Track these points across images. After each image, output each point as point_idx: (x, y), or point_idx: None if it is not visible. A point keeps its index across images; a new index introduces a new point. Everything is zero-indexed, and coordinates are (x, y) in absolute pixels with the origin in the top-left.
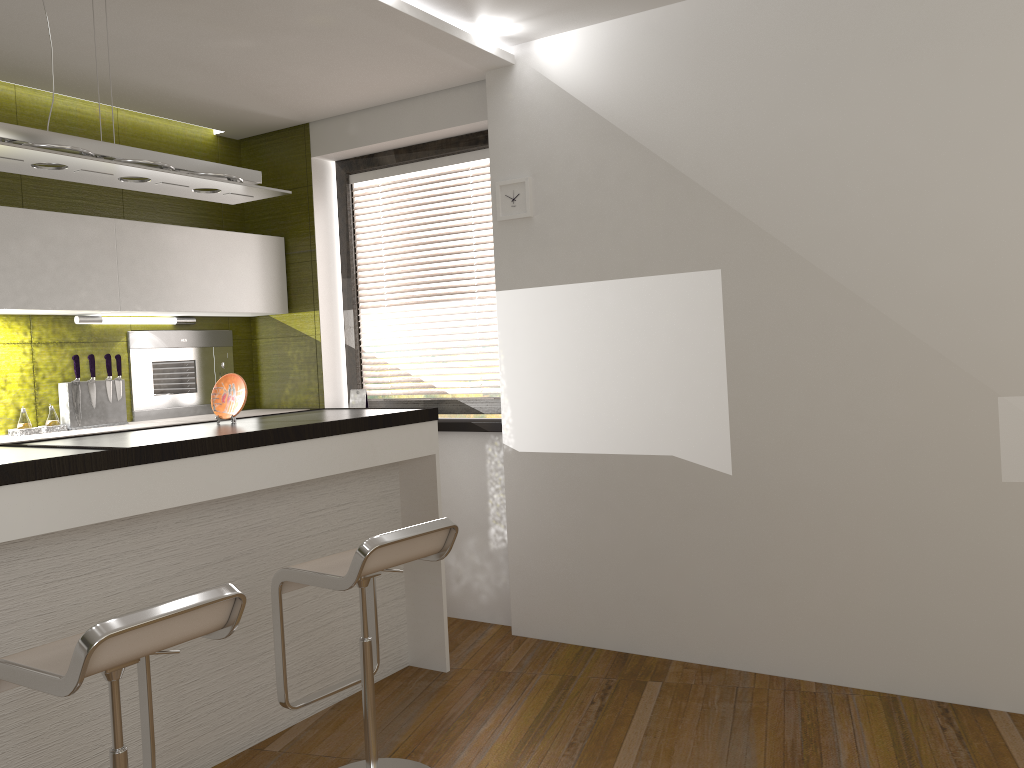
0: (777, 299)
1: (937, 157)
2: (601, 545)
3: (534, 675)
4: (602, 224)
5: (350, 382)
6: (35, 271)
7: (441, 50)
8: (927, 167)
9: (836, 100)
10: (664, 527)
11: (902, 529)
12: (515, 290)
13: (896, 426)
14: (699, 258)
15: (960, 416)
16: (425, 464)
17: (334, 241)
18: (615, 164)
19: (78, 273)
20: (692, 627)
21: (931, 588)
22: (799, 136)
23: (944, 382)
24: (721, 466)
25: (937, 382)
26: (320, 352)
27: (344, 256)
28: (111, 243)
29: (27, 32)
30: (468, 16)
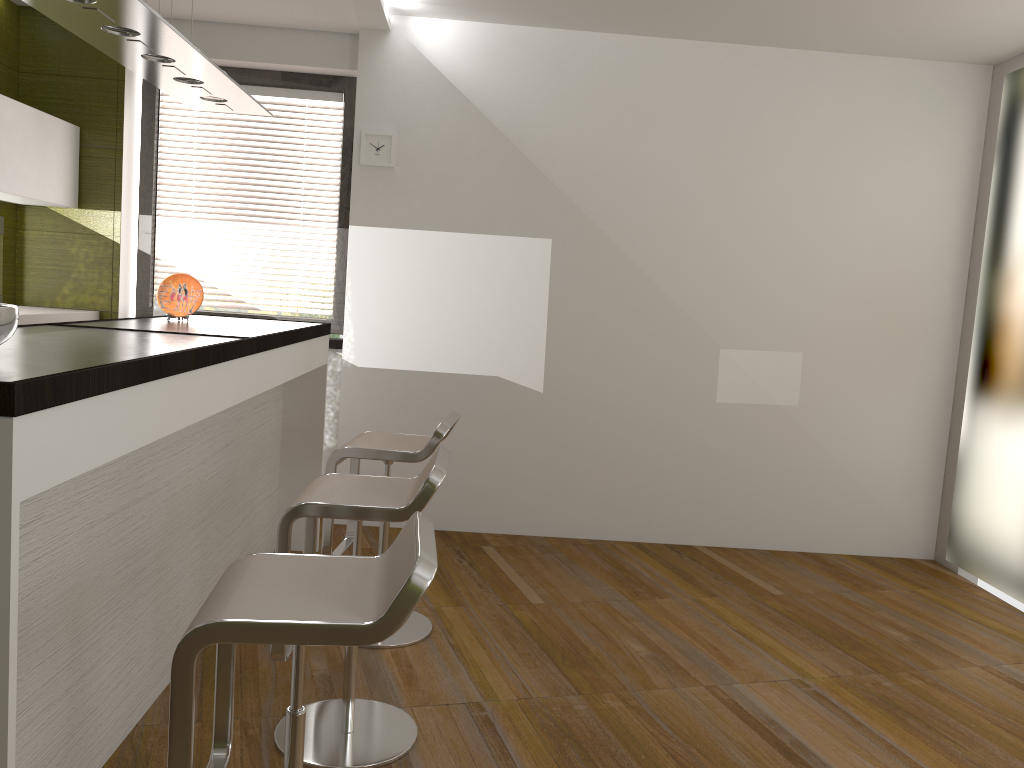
0: (590, 267)
1: (704, 189)
2: None
3: None
4: (458, 186)
5: (141, 288)
6: None
7: (353, 6)
8: (697, 194)
9: (646, 135)
10: (485, 431)
11: (654, 432)
12: (369, 227)
13: (659, 363)
14: (536, 228)
15: (697, 359)
16: (314, 372)
17: (134, 142)
18: (475, 140)
19: None
20: (499, 507)
21: (667, 470)
22: (619, 154)
23: (691, 337)
24: (535, 386)
25: (687, 336)
26: (118, 254)
27: (146, 160)
28: None
29: None
30: None
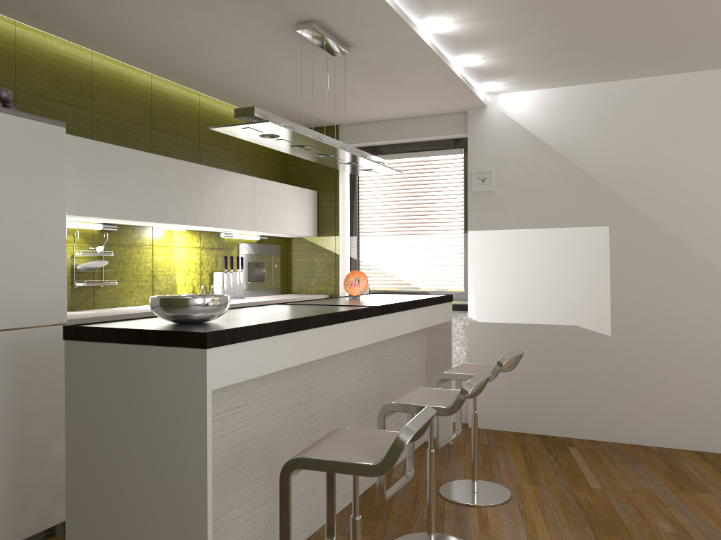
0: (641, 243)
1: None
2: (529, 375)
3: (502, 445)
4: (538, 197)
5: None
6: (223, 206)
7: (458, 97)
8: None
9: (677, 143)
10: (569, 364)
11: (706, 365)
12: (481, 231)
13: (704, 311)
14: (596, 219)
15: None
16: (444, 326)
17: (346, 195)
18: (547, 166)
19: (239, 208)
20: (583, 419)
21: (720, 395)
22: (656, 160)
23: None
24: (604, 331)
25: None
26: (338, 261)
27: (352, 204)
28: (252, 191)
29: (253, 72)
30: (479, 81)
